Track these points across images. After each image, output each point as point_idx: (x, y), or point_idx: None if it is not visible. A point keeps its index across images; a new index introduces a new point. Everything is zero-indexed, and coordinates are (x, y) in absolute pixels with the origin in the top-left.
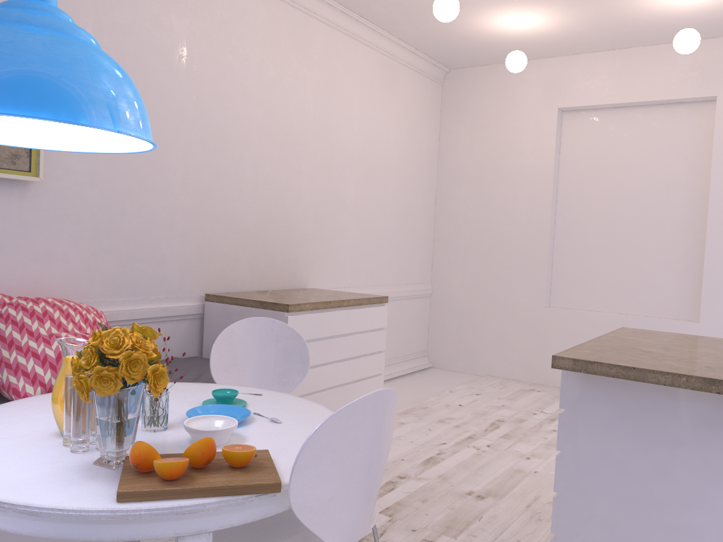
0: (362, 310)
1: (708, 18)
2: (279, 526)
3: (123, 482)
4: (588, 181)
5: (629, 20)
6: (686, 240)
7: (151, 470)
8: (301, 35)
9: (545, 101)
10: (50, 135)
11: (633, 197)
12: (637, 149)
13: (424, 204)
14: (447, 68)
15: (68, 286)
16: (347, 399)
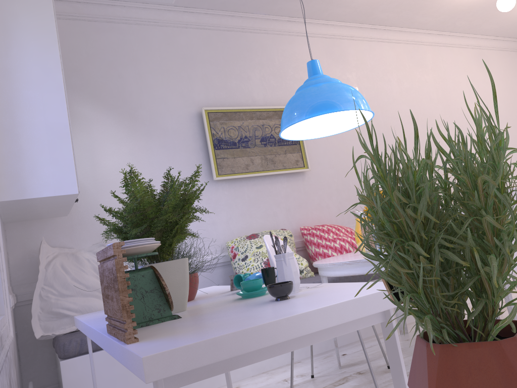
0: None
1: None
2: None
3: None
4: None
5: None
6: None
7: None
8: (417, 57)
9: None
10: (326, 130)
11: None
12: None
13: None
14: None
15: (332, 220)
16: None
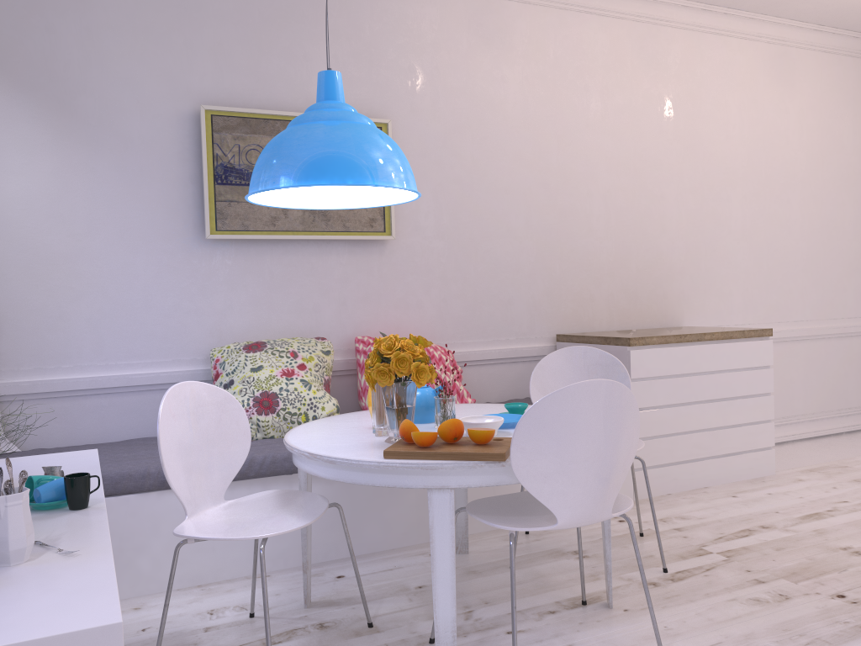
0: (733, 344)
1: None
2: (534, 508)
3: (391, 447)
4: None
5: None
6: None
7: (414, 441)
8: (652, 49)
9: None
10: (359, 196)
11: None
12: None
13: (855, 215)
14: None
15: (423, 329)
16: (720, 446)
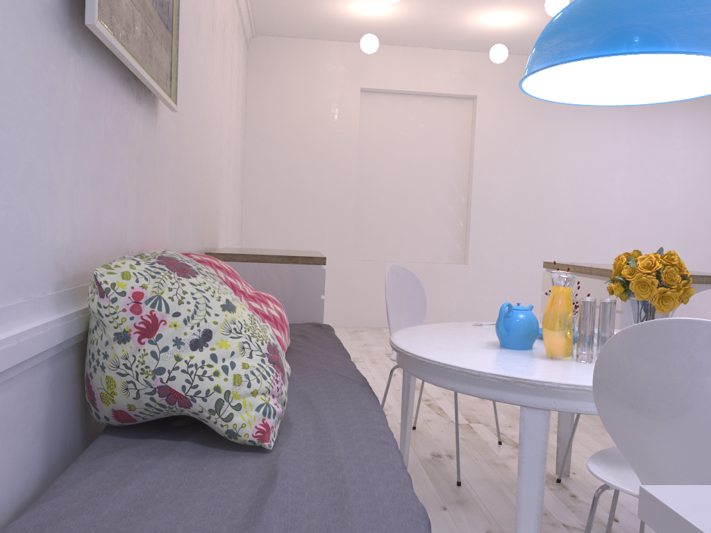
0: None
1: (488, 37)
2: None
3: None
4: (382, 153)
5: (443, 26)
6: (454, 203)
7: None
8: None
9: (349, 80)
10: (529, 78)
11: (416, 168)
12: (418, 130)
13: (242, 165)
14: (255, 33)
15: (165, 242)
16: None
